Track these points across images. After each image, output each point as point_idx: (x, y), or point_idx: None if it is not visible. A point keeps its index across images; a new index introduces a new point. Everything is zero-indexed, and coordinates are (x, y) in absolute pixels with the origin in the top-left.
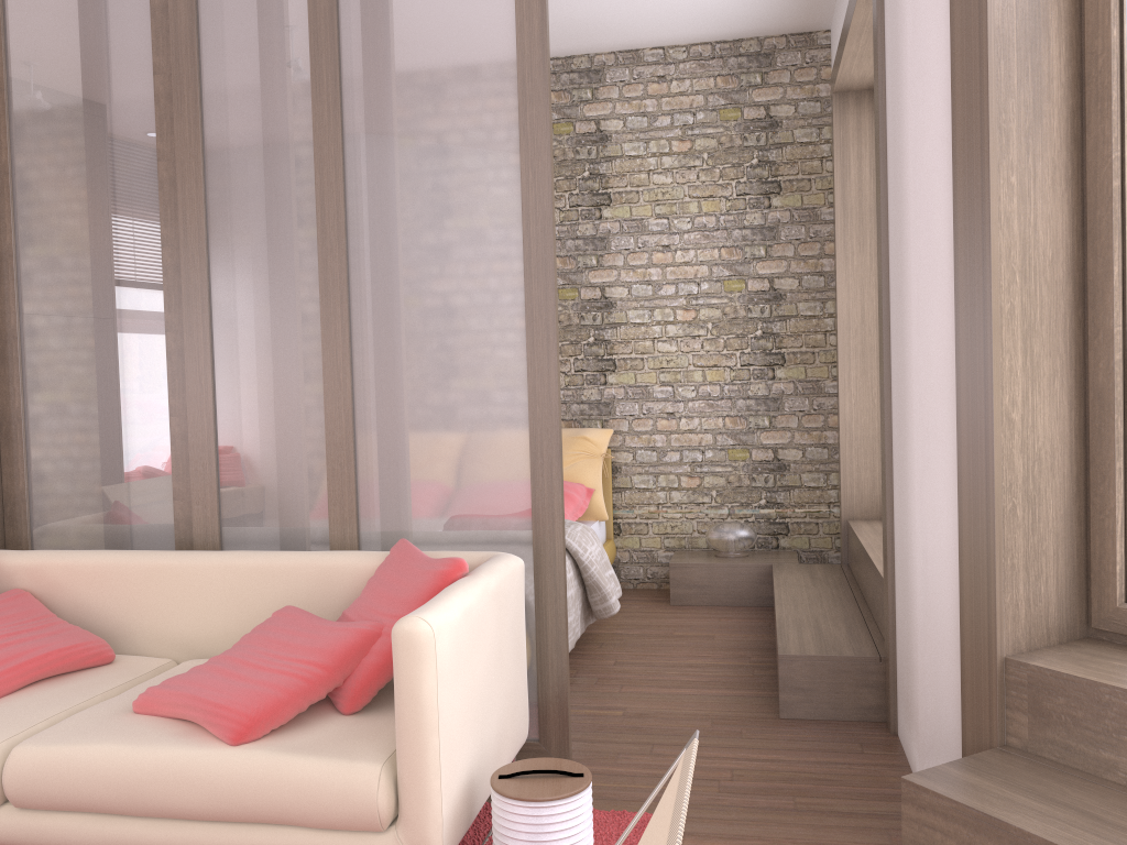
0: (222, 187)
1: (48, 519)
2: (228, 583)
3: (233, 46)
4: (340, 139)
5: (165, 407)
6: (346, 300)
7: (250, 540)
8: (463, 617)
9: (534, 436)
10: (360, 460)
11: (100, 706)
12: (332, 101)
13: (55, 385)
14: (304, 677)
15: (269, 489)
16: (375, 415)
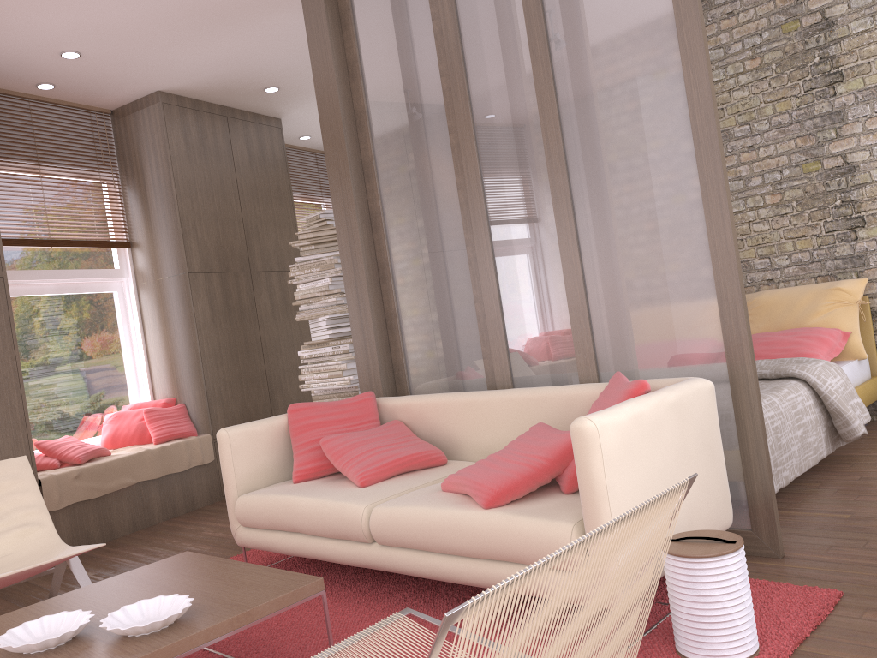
0: (486, 141)
1: (417, 378)
2: (509, 411)
3: (482, 43)
4: (552, 87)
5: (471, 297)
6: (569, 203)
7: (530, 383)
8: (633, 420)
9: (718, 283)
10: (593, 318)
11: (427, 487)
12: (544, 62)
13: (411, 292)
14: (532, 466)
15: (537, 345)
16: (599, 283)
